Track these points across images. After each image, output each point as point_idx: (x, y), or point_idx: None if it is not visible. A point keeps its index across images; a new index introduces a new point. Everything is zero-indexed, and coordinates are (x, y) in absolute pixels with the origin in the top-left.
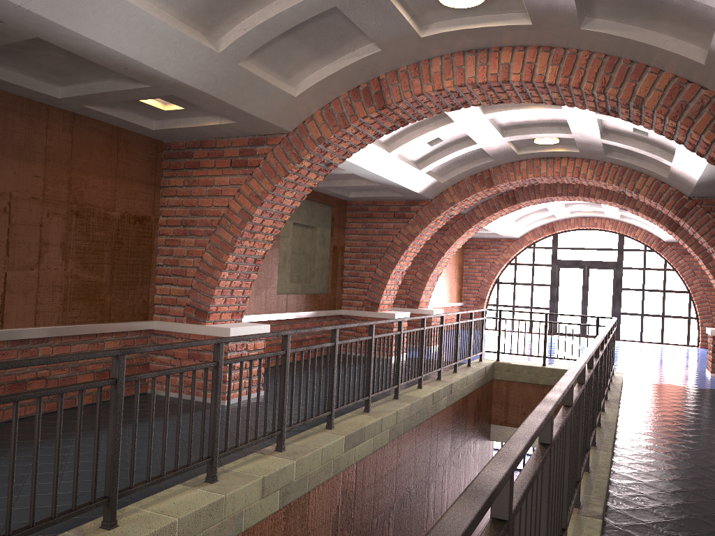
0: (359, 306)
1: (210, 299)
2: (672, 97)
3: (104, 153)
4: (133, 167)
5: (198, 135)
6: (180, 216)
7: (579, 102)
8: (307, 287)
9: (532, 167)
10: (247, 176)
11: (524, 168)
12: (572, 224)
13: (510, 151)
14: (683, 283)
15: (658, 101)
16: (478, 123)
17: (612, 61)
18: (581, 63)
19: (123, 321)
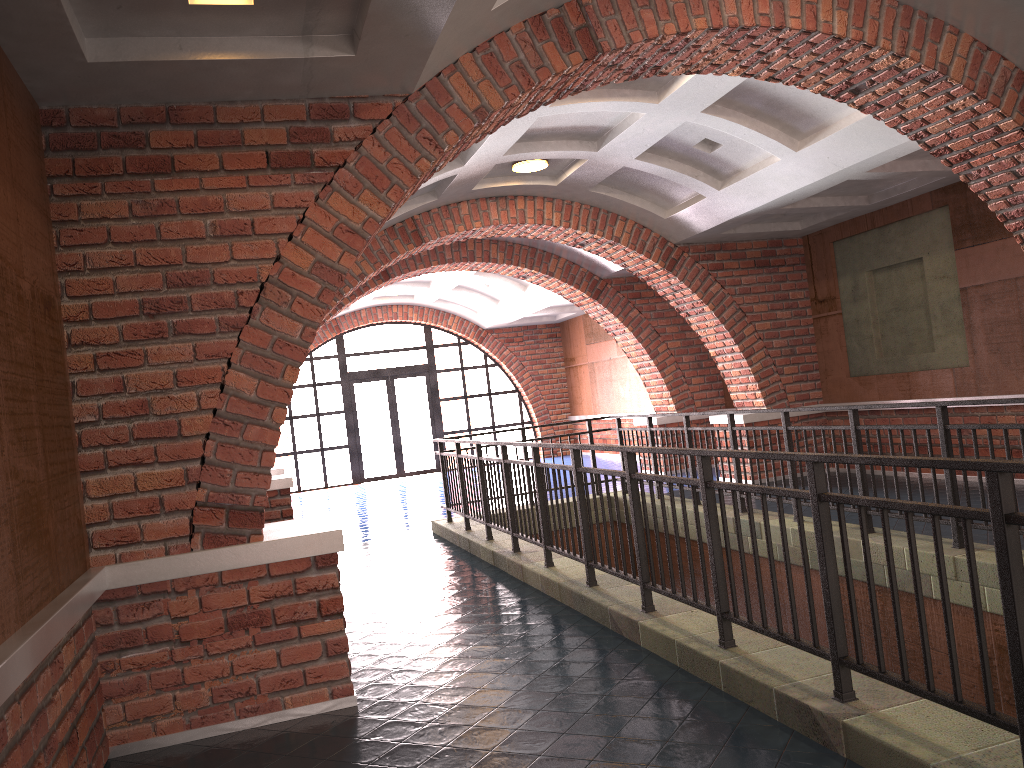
0: None
1: (268, 478)
2: (975, 67)
3: None
4: (23, 160)
5: (185, 88)
6: (133, 293)
7: (820, 76)
8: None
9: (478, 212)
10: (318, 188)
11: (467, 213)
12: (364, 318)
13: (473, 184)
14: (509, 379)
15: (963, 72)
16: (519, 125)
17: (908, 13)
18: (874, 12)
19: (70, 583)
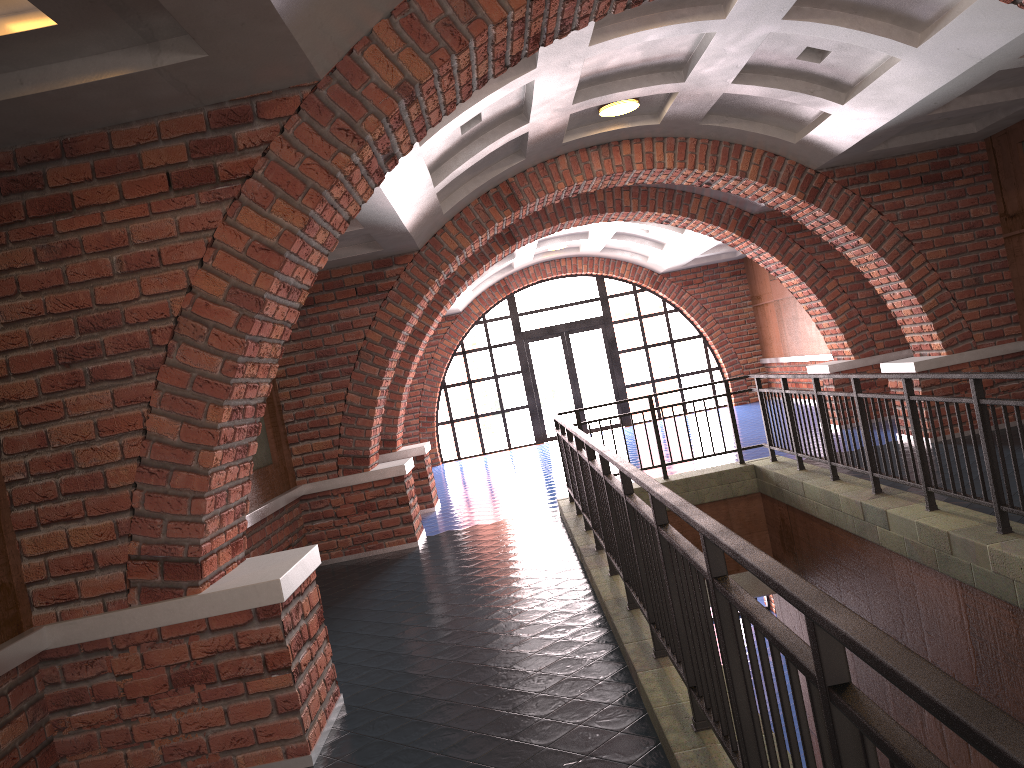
0: (332, 470)
1: (199, 527)
2: None
3: None
4: None
5: (63, 120)
6: (48, 343)
7: None
8: None
9: (578, 165)
10: (226, 204)
11: (566, 168)
12: (532, 275)
13: (558, 137)
14: (692, 324)
15: None
16: (564, 71)
17: None
18: None
19: None
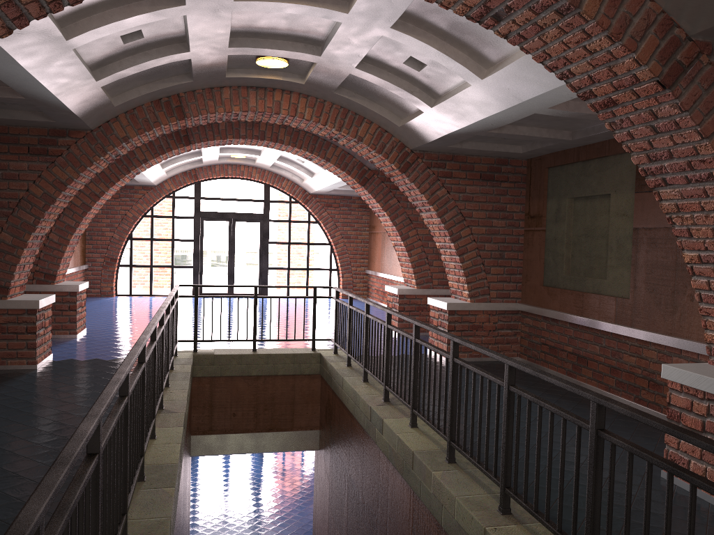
0: None
1: None
2: (615, 4)
3: None
4: None
5: None
6: None
7: None
8: None
9: (238, 98)
10: None
11: (228, 98)
12: (217, 171)
13: (221, 71)
14: (325, 235)
15: (599, 7)
16: (215, 16)
17: None
18: None
19: None
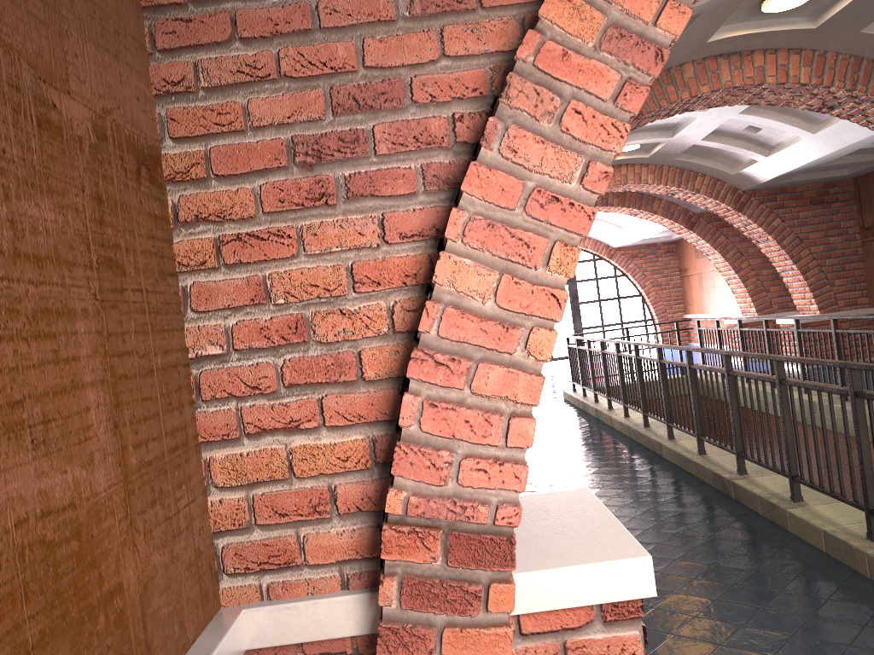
0: None
1: None
2: None
3: None
4: None
5: None
6: None
7: (802, 101)
8: None
9: None
10: None
11: None
12: None
13: None
14: (634, 286)
15: None
16: None
17: (857, 61)
18: (830, 64)
19: None
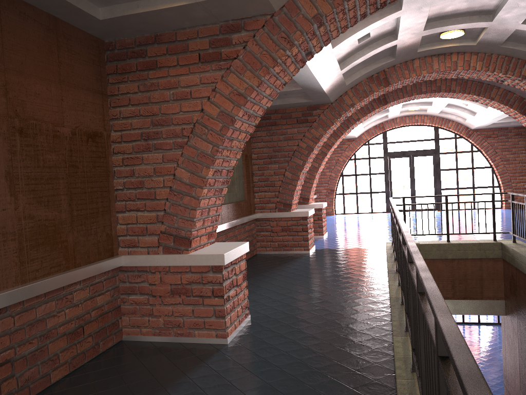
0: (273, 208)
1: (192, 223)
2: None
3: (43, 50)
4: (76, 70)
5: (155, 25)
6: (138, 129)
7: None
8: (231, 196)
9: (425, 64)
10: (223, 71)
11: (418, 66)
12: (398, 122)
13: (414, 48)
14: (486, 160)
15: None
16: (418, 12)
17: None
18: None
19: (90, 263)
